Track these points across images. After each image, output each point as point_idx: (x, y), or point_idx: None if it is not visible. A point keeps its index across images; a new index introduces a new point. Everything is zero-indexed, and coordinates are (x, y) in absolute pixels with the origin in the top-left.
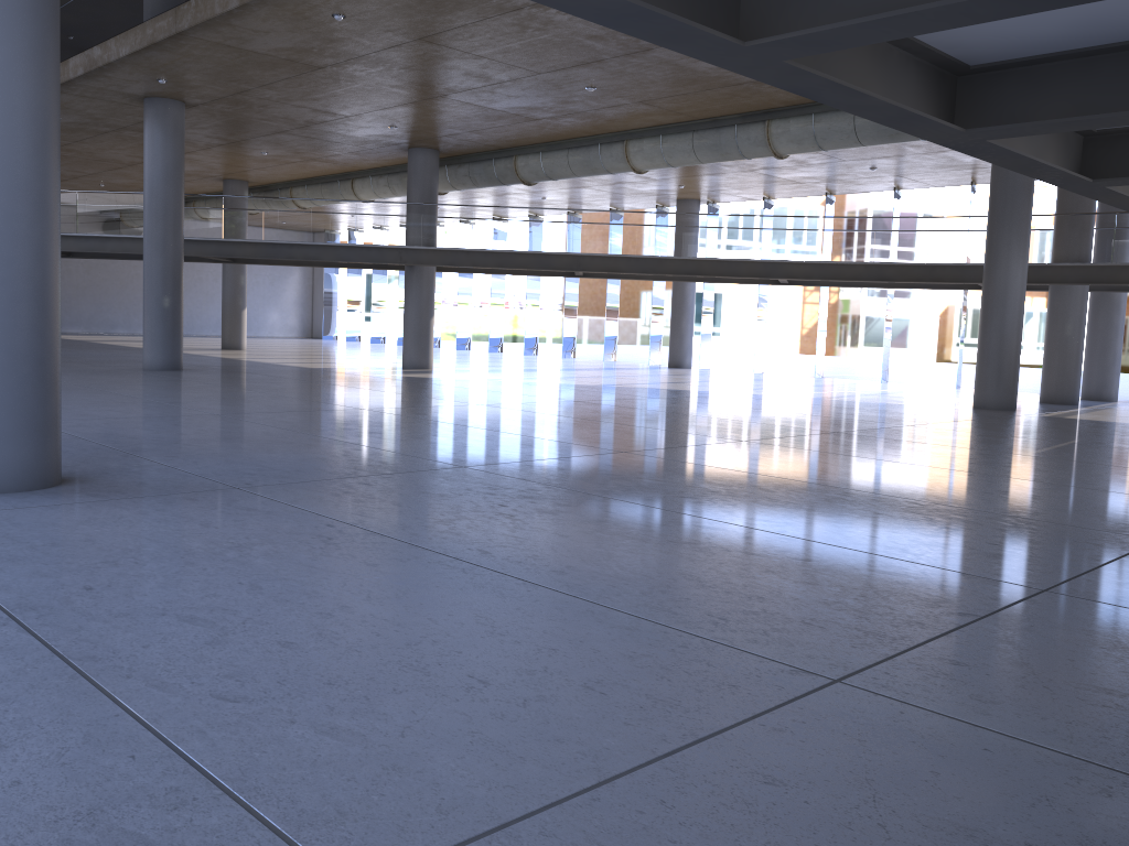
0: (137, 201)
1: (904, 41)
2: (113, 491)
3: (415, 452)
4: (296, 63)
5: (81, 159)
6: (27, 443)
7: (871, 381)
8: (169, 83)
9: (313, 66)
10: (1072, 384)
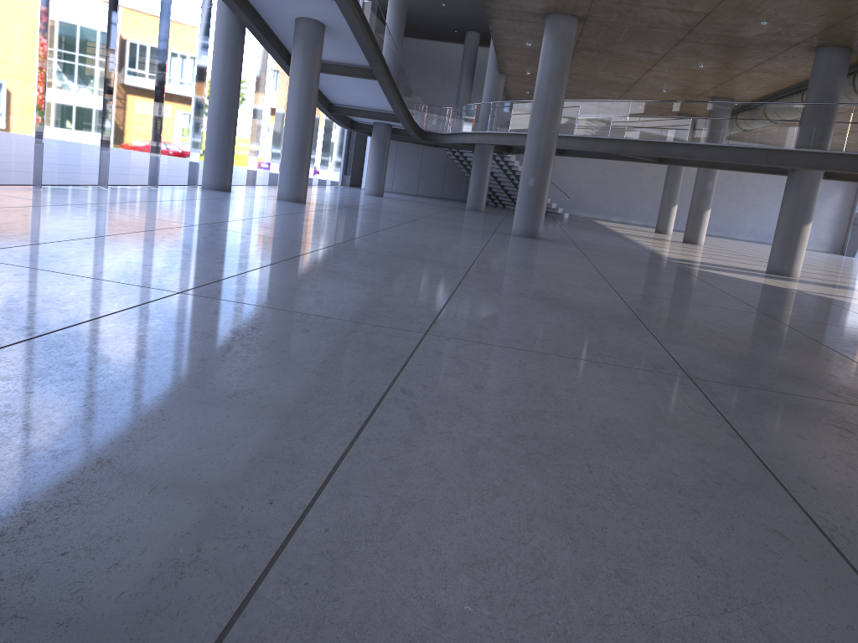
0: (574, 106)
1: None
2: None
3: (243, 281)
4: None
5: (594, 82)
6: None
7: None
8: None
9: None
10: None
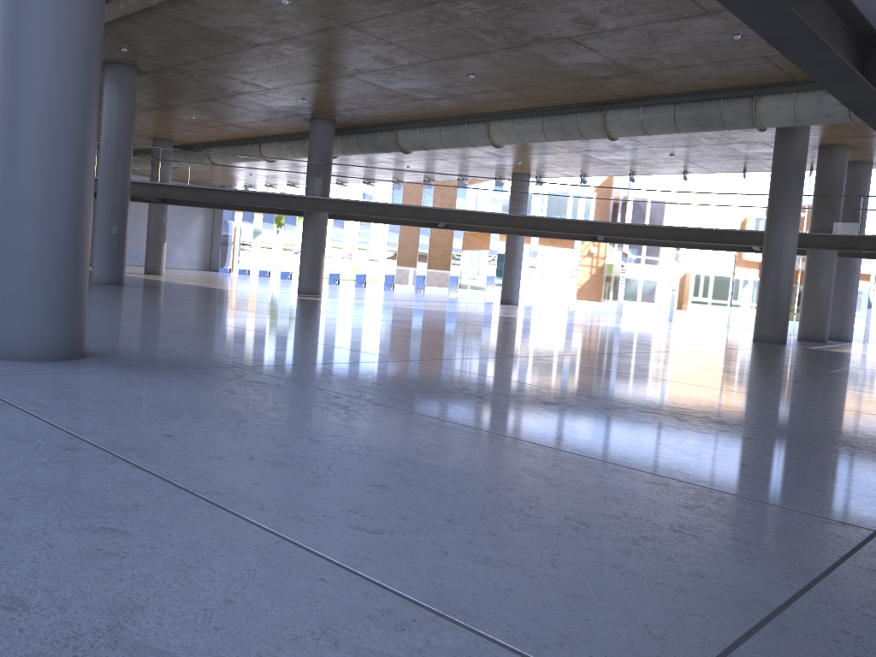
0: None
1: (848, 10)
2: (133, 364)
3: (359, 348)
4: (239, 40)
5: None
6: (61, 319)
7: (660, 320)
8: (129, 51)
9: (252, 43)
10: (823, 327)
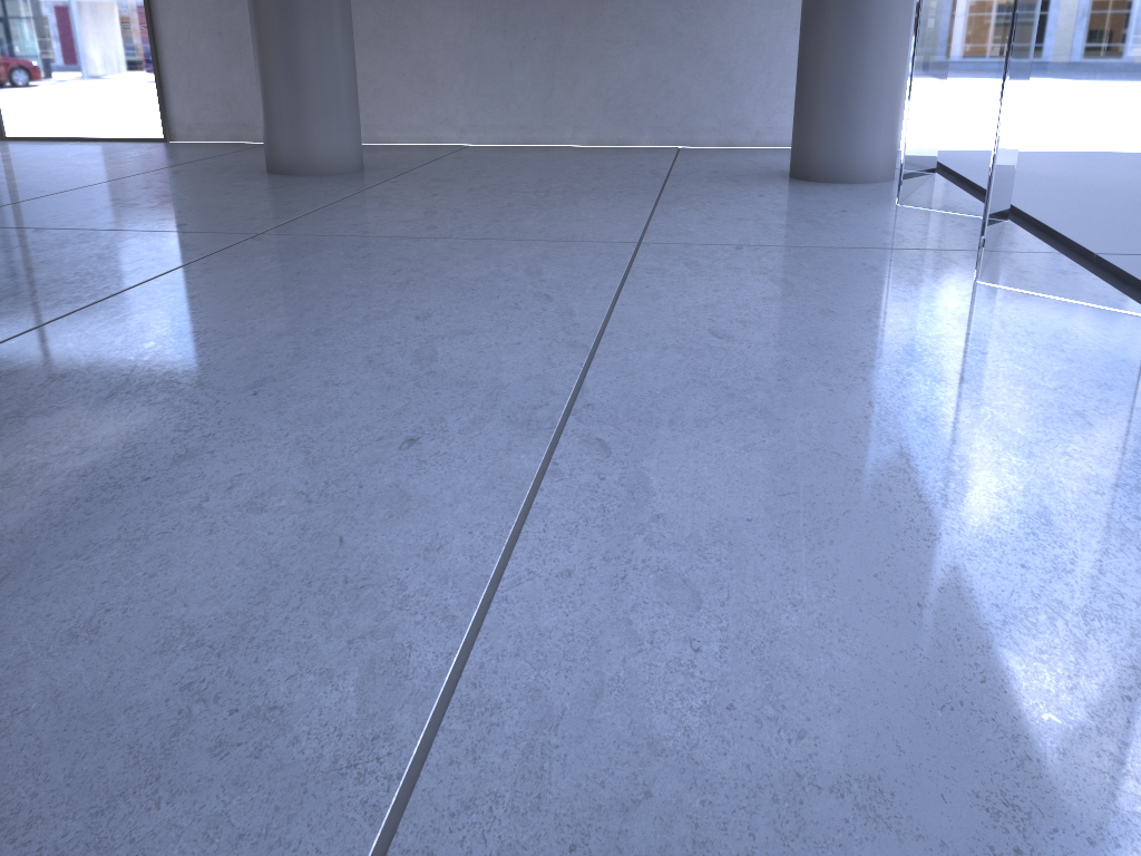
0: None
1: None
2: None
3: None
4: None
5: None
6: None
7: None
8: None
9: None
10: None
